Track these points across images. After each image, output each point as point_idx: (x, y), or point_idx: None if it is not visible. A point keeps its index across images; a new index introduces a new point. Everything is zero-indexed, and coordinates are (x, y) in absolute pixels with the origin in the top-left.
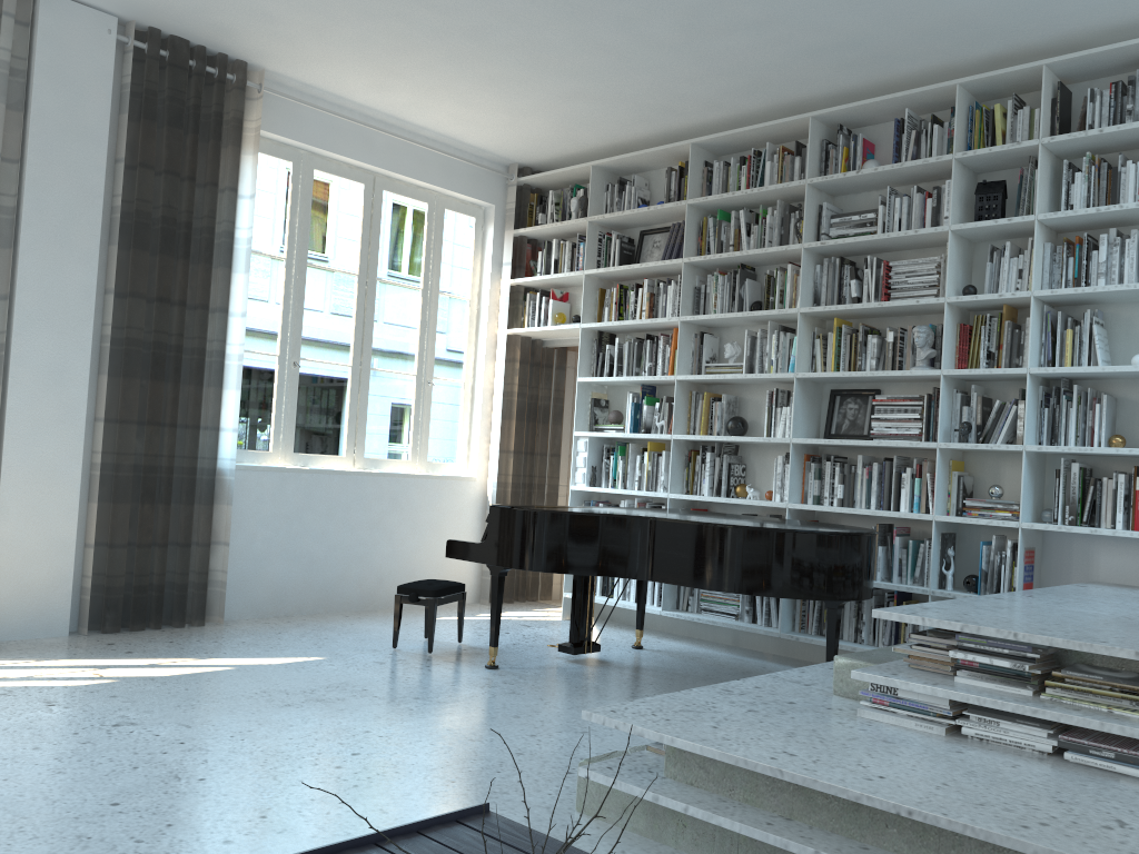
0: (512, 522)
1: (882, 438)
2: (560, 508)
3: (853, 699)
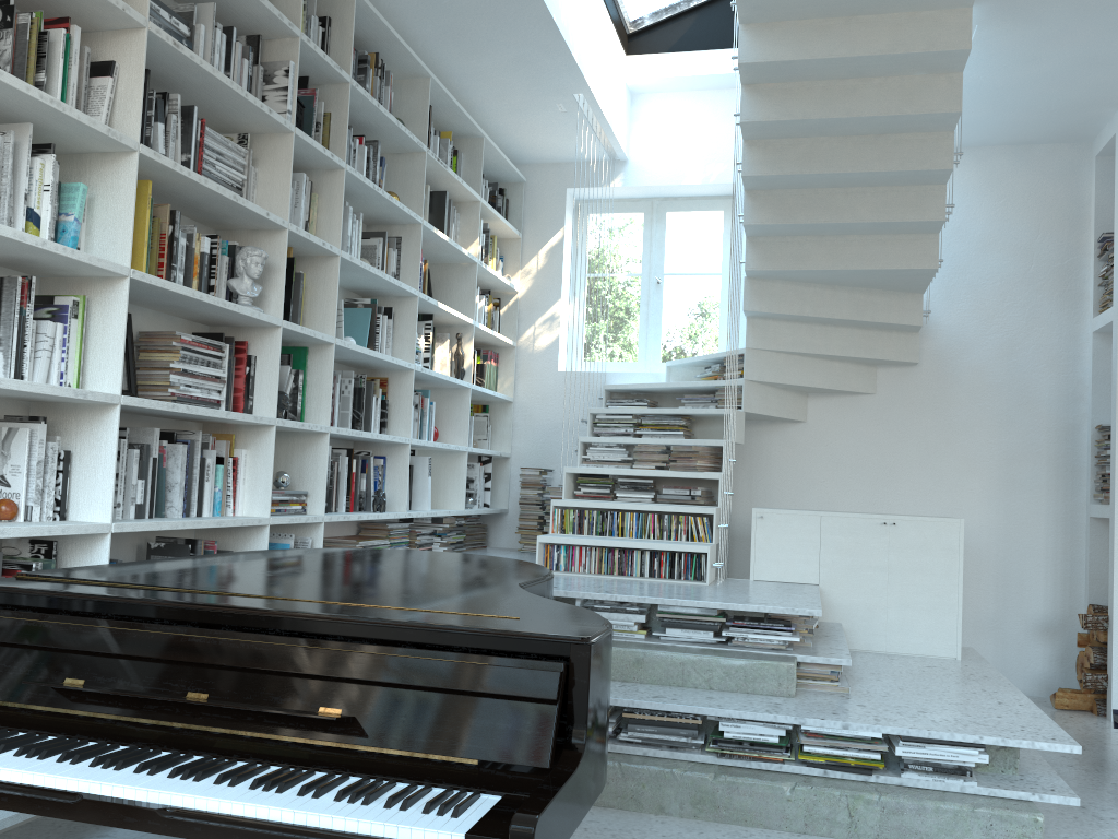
0: (609, 666)
1: (182, 403)
2: (500, 610)
3: (795, 694)
